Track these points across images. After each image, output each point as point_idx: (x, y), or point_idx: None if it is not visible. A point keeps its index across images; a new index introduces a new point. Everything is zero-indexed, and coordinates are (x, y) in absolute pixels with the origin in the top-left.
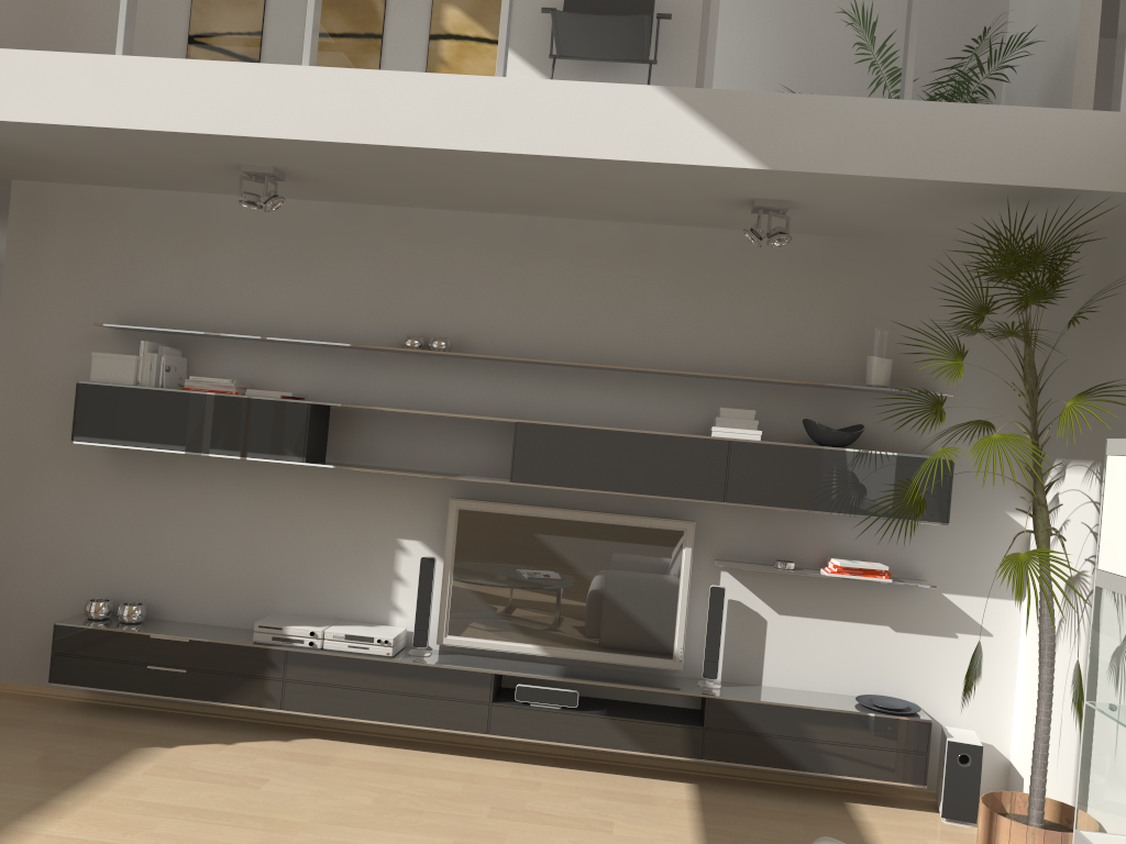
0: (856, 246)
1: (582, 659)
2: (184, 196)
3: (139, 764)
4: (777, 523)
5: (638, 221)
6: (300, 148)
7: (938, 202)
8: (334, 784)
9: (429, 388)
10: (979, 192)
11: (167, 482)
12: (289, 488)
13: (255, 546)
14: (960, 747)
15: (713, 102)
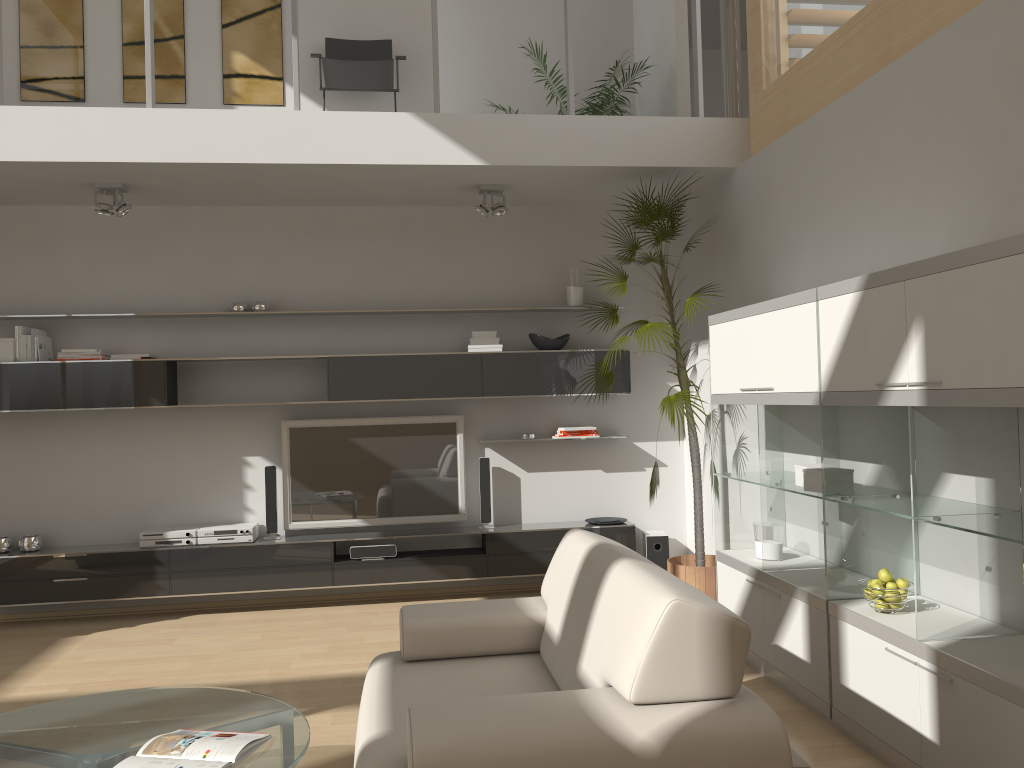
0: (550, 212)
1: (394, 524)
2: (32, 209)
3: (69, 645)
4: (520, 409)
5: (397, 205)
6: (150, 168)
7: (599, 179)
8: (227, 633)
9: (254, 341)
10: (623, 172)
11: (46, 438)
12: (150, 429)
13: (127, 478)
14: (654, 539)
15: (448, 122)
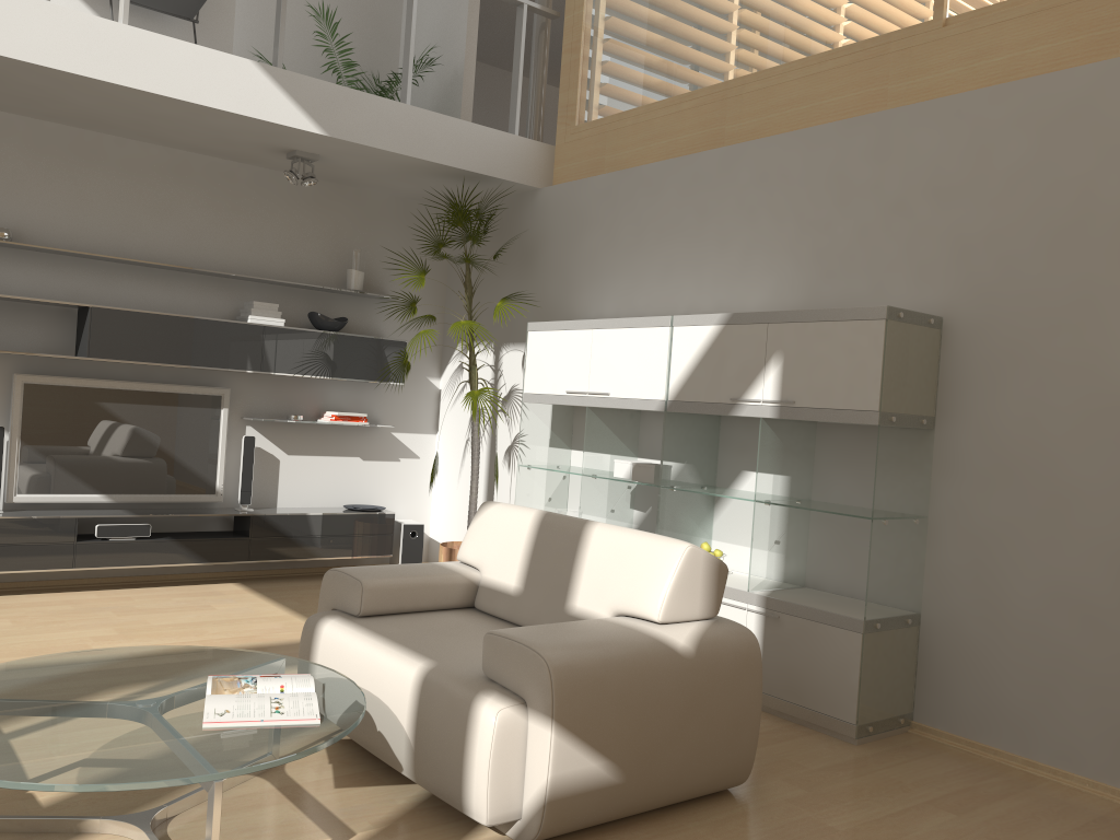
0: (336, 189)
1: (142, 502)
2: None
3: None
4: (286, 389)
5: (178, 147)
6: None
7: (414, 171)
8: None
9: None
10: (443, 170)
11: None
12: None
13: None
14: (411, 527)
15: (292, 81)
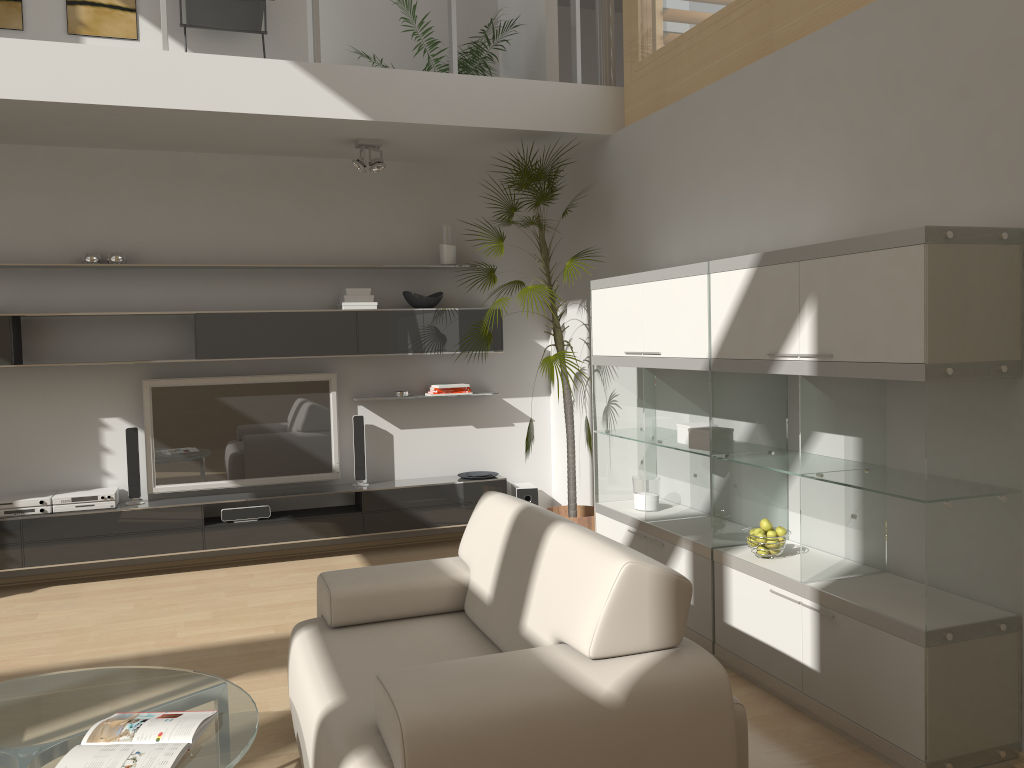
0: (423, 168)
1: (266, 484)
2: None
3: None
4: (392, 367)
5: (265, 154)
6: None
7: (478, 140)
8: (95, 604)
9: (109, 295)
10: (503, 134)
11: None
12: None
13: None
14: (524, 491)
15: (330, 73)
